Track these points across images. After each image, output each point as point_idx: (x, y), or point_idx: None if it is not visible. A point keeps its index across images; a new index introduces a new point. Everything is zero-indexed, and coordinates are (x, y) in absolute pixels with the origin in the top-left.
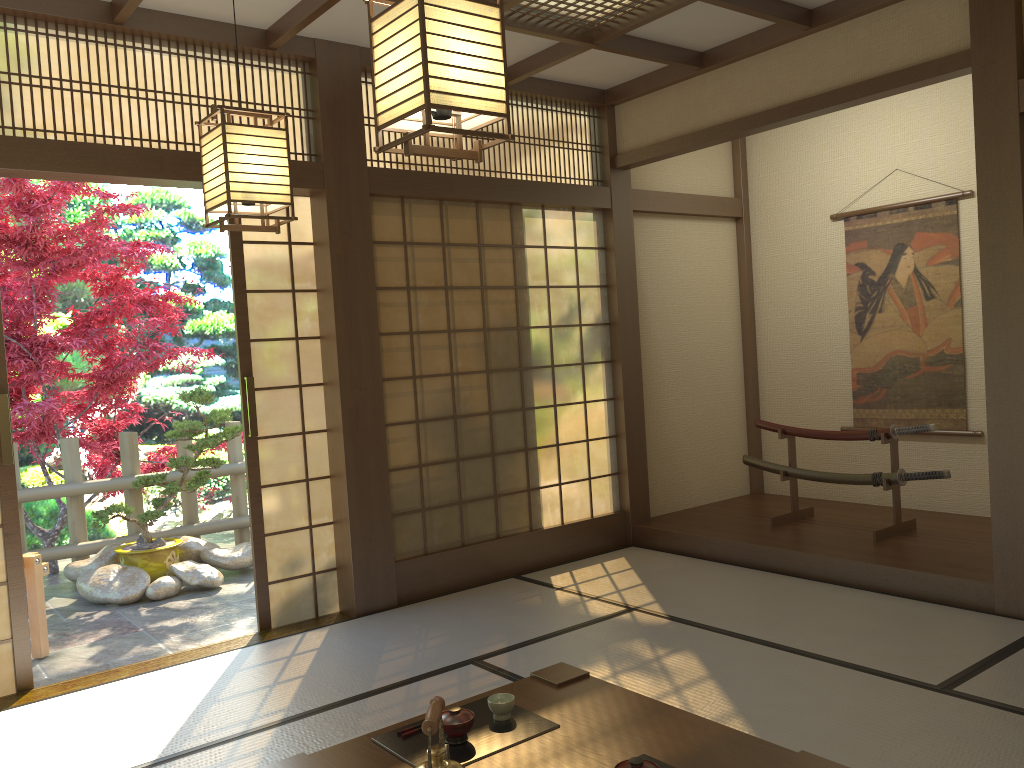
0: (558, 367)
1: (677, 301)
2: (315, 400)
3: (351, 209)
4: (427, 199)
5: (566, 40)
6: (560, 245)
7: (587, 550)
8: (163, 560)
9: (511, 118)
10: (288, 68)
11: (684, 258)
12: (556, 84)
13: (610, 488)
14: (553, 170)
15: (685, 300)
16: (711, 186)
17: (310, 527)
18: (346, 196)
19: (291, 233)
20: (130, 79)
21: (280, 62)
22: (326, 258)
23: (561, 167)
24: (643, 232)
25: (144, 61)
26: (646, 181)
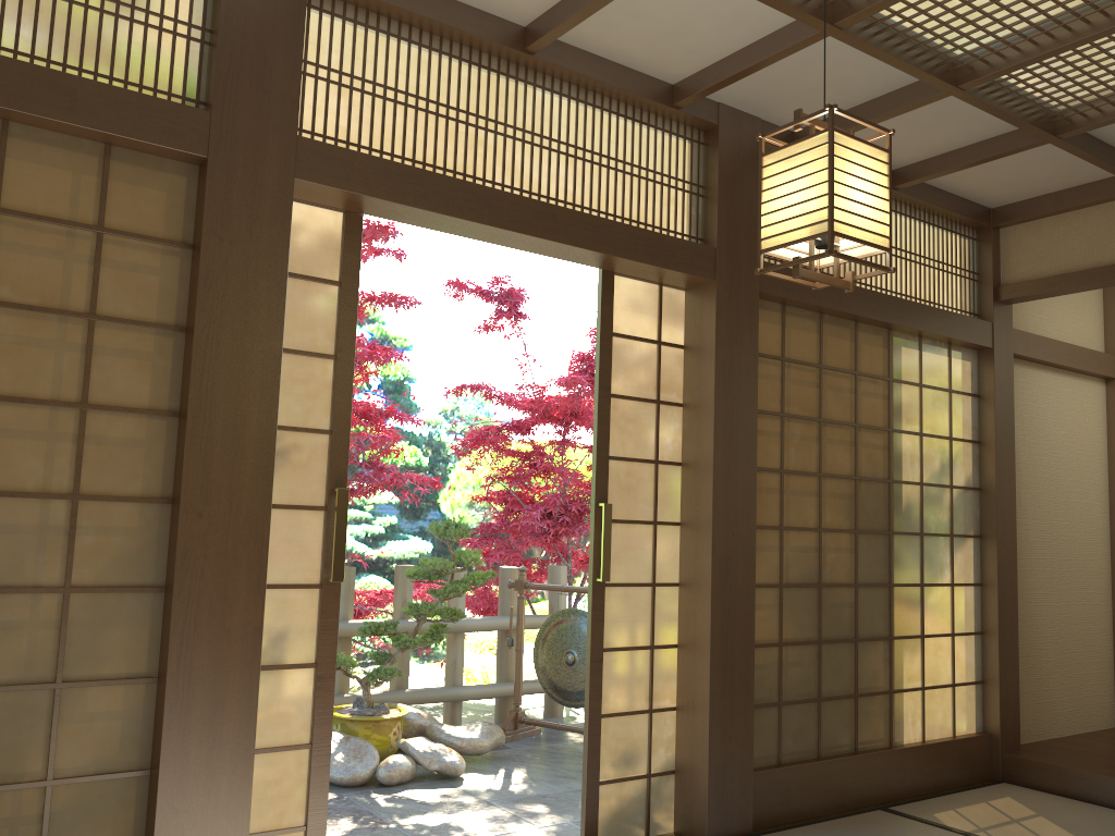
0: (927, 536)
1: (1048, 471)
2: (668, 543)
3: (740, 308)
4: (808, 309)
5: (1030, 128)
6: (935, 385)
7: (951, 781)
8: (388, 732)
9: (894, 227)
10: (683, 134)
11: (1055, 419)
12: (945, 194)
13: (973, 701)
14: (932, 295)
15: (1055, 471)
16: (1083, 337)
17: (650, 711)
18: (736, 291)
19: (661, 331)
20: (527, 120)
21: (676, 126)
22: (706, 364)
23: (939, 292)
24: (1017, 382)
25: (543, 102)
26: (1021, 322)
